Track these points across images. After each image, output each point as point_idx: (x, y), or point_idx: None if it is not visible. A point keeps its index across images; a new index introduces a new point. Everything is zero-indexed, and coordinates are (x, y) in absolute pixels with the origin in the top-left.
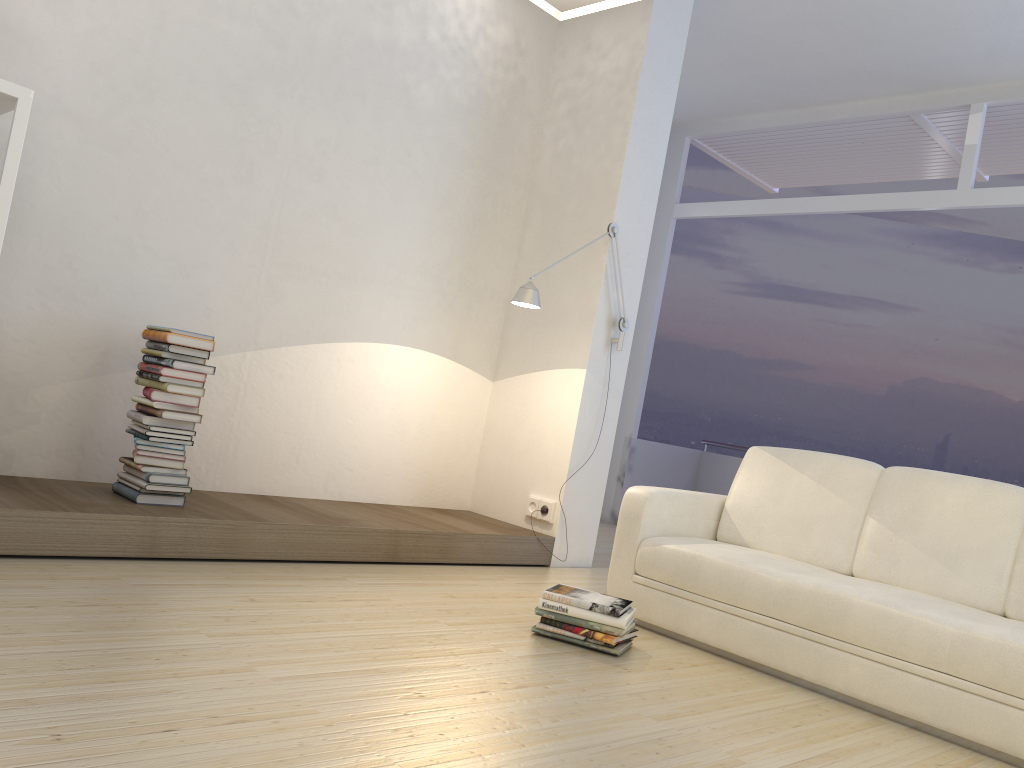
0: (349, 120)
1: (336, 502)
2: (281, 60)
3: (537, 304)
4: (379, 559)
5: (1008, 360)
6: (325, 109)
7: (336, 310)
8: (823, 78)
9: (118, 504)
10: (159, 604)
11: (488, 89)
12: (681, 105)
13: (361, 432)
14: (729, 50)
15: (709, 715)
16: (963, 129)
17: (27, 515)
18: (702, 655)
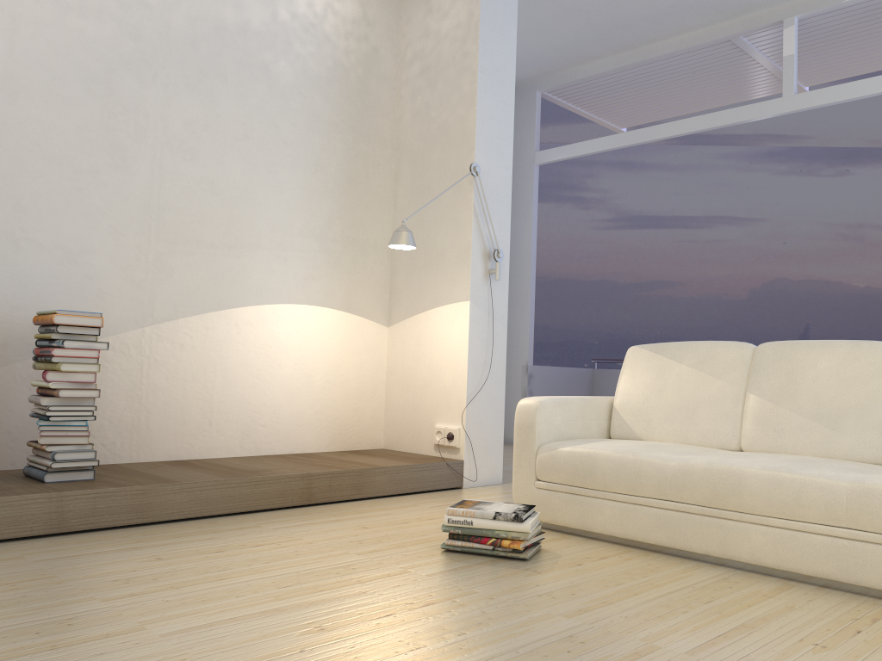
0: (214, 100)
1: (253, 457)
2: (139, 50)
3: (412, 244)
4: (295, 503)
5: (849, 252)
6: (189, 92)
7: (227, 278)
8: (648, 17)
9: (25, 486)
10: (57, 576)
11: (343, 60)
12: (527, 63)
13: (269, 389)
14: (561, 2)
15: (620, 604)
16: (779, 45)
17: None
18: (610, 547)
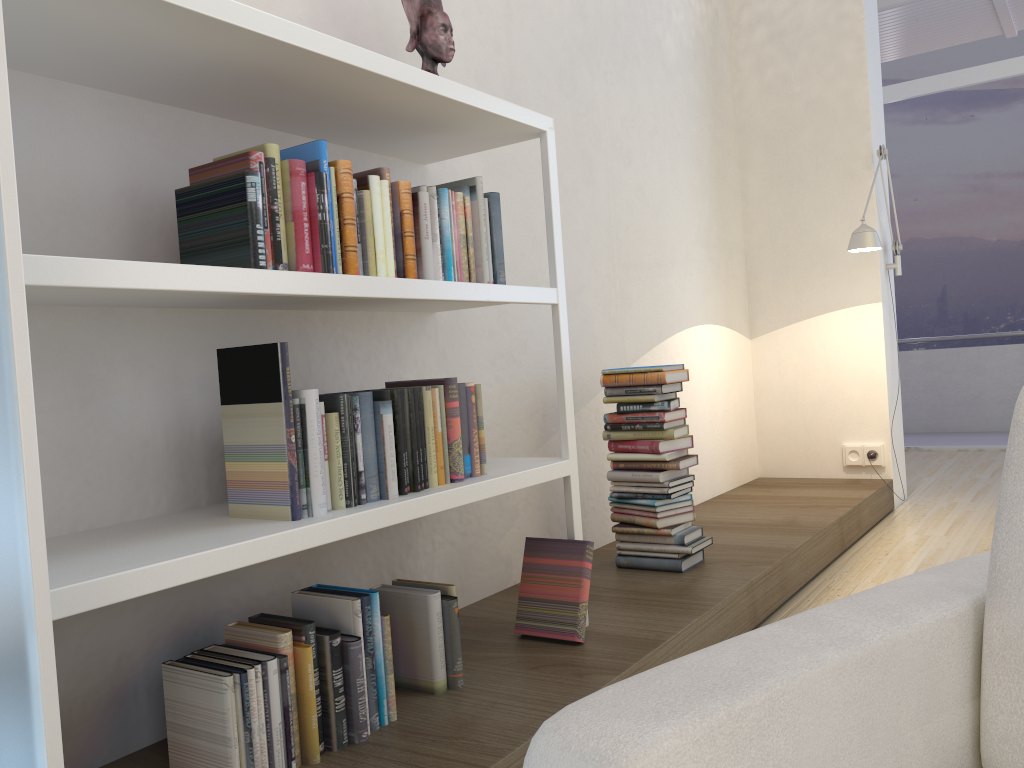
0: (634, 89)
1: (703, 507)
2: (586, 33)
3: (881, 246)
4: (838, 553)
5: (980, 204)
6: (619, 81)
7: (661, 303)
8: None
9: (682, 580)
10: None
11: (700, 28)
12: None
13: (695, 427)
14: None
15: None
16: None
17: (698, 624)
18: None
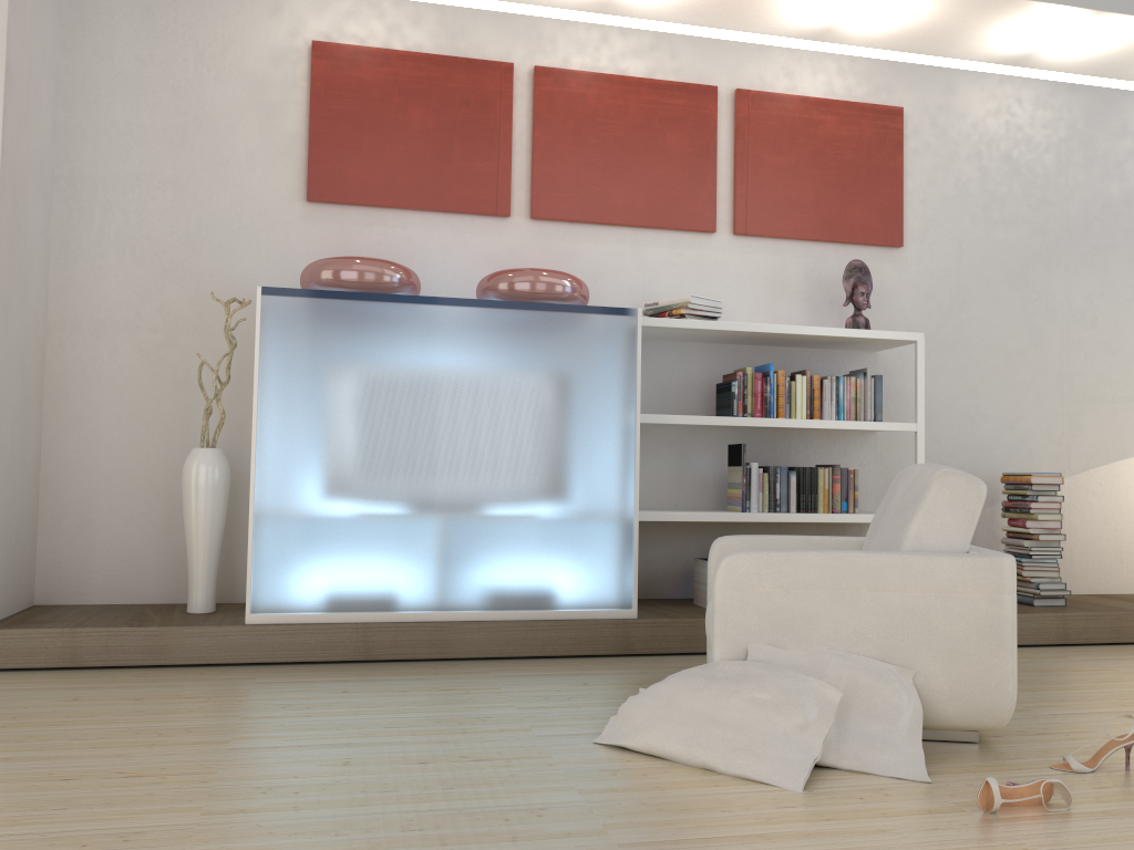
0: (1106, 270)
1: None
2: (1045, 243)
3: None
4: None
5: None
6: (1085, 268)
7: (1127, 429)
8: None
9: (1024, 607)
10: (1117, 669)
11: None
12: None
13: None
14: None
15: None
16: None
17: None
18: None
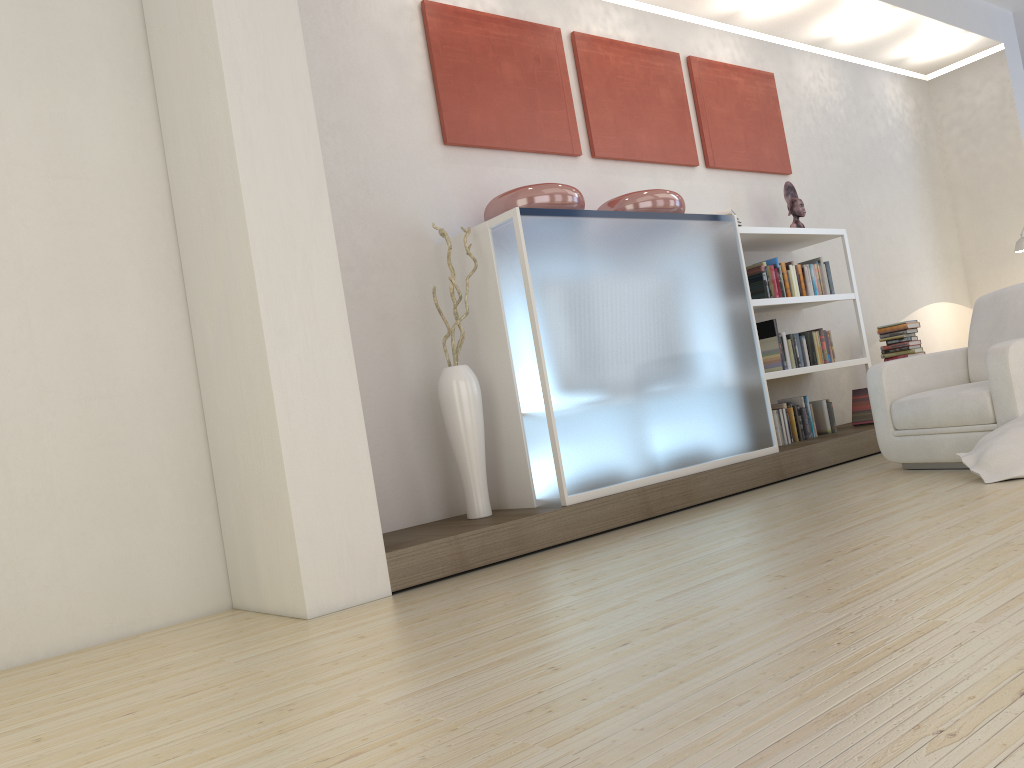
0: (879, 187)
1: None
2: (851, 170)
3: None
4: None
5: None
6: (870, 186)
7: (907, 294)
8: None
9: None
10: None
11: (916, 139)
12: None
13: None
14: None
15: None
16: None
17: None
18: None
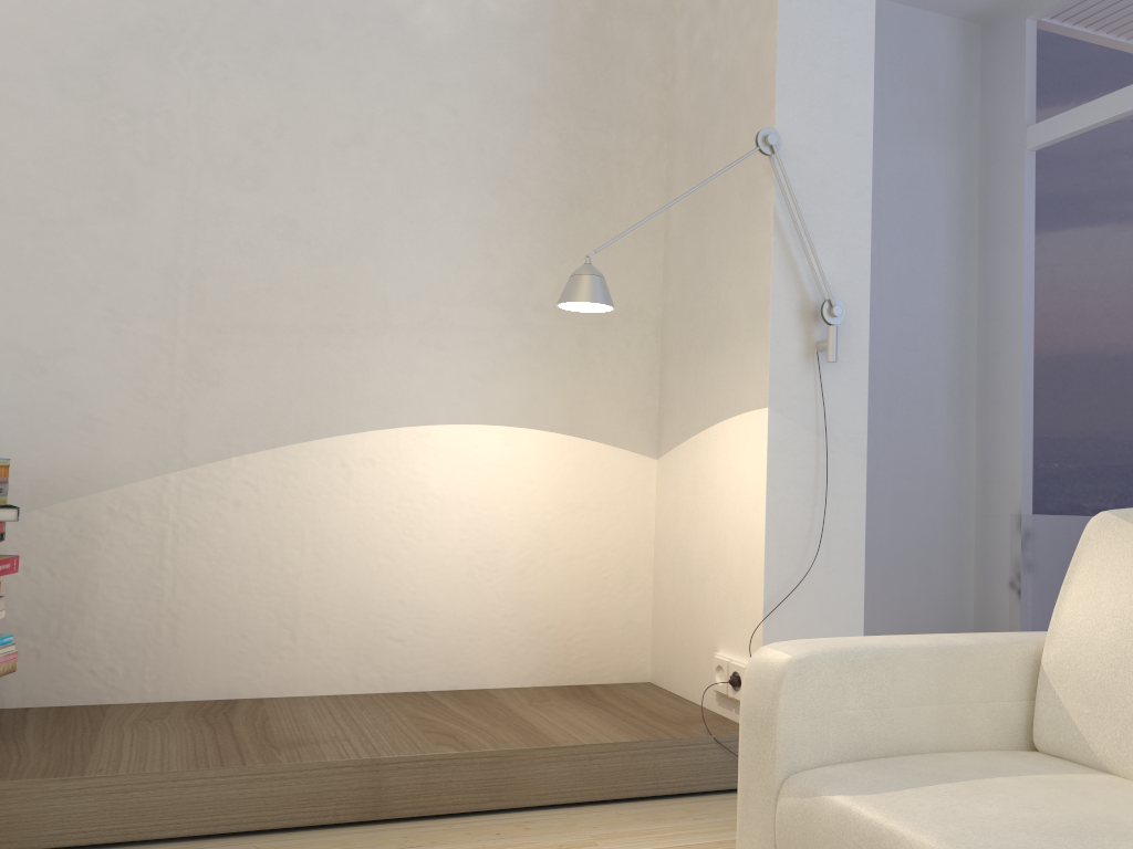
0: (296, 84)
1: (369, 698)
2: (155, 16)
3: (598, 300)
4: (343, 818)
5: None
6: (249, 75)
7: (325, 385)
8: None
9: None
10: None
11: None
12: None
13: (408, 575)
14: None
15: None
16: None
17: None
18: None
